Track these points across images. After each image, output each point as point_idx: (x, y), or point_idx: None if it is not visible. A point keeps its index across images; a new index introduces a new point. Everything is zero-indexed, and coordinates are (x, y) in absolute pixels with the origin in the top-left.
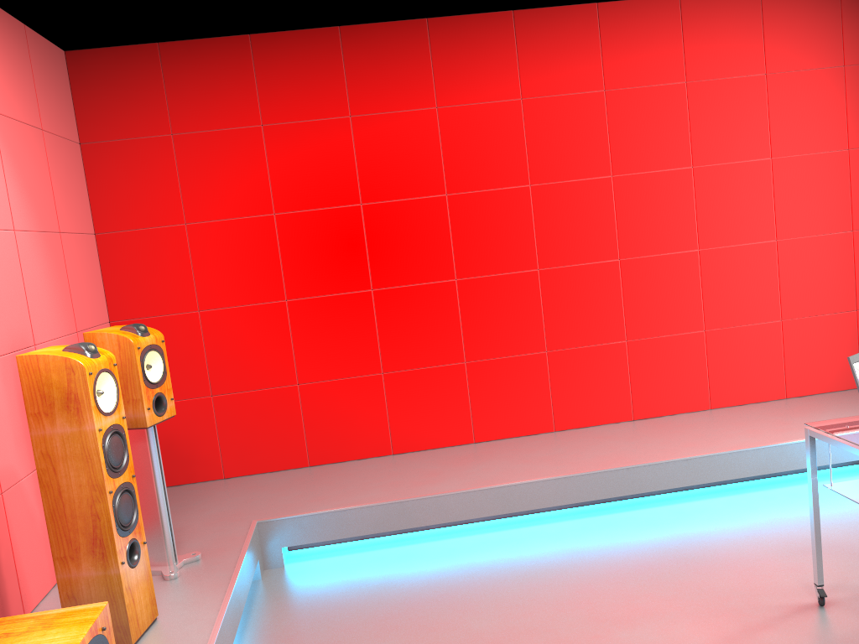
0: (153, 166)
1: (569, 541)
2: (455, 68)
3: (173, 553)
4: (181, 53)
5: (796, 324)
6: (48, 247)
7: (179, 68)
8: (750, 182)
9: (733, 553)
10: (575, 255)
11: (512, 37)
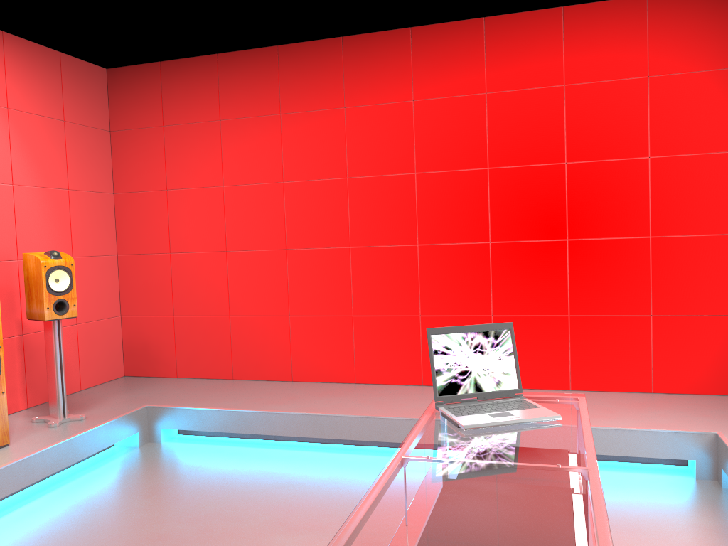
0: (151, 148)
1: (348, 469)
2: (360, 76)
3: (62, 411)
4: (173, 68)
5: (668, 321)
6: (50, 198)
7: (171, 79)
8: (625, 179)
9: None
10: (450, 235)
11: (408, 49)
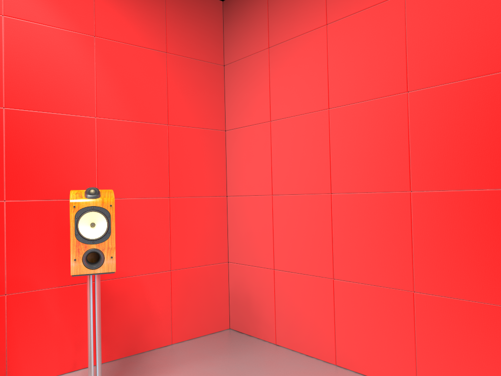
0: (257, 76)
1: None
2: None
3: None
4: None
5: None
6: (144, 133)
7: None
8: None
9: None
10: None
11: None
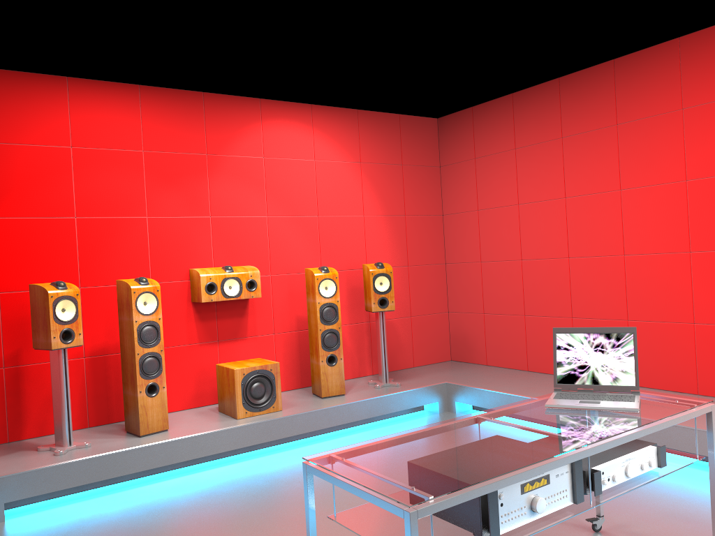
0: (466, 177)
1: None
2: (631, 92)
3: (384, 378)
4: (481, 110)
5: None
6: (391, 223)
7: (480, 119)
8: None
9: (641, 498)
10: None
11: (676, 59)
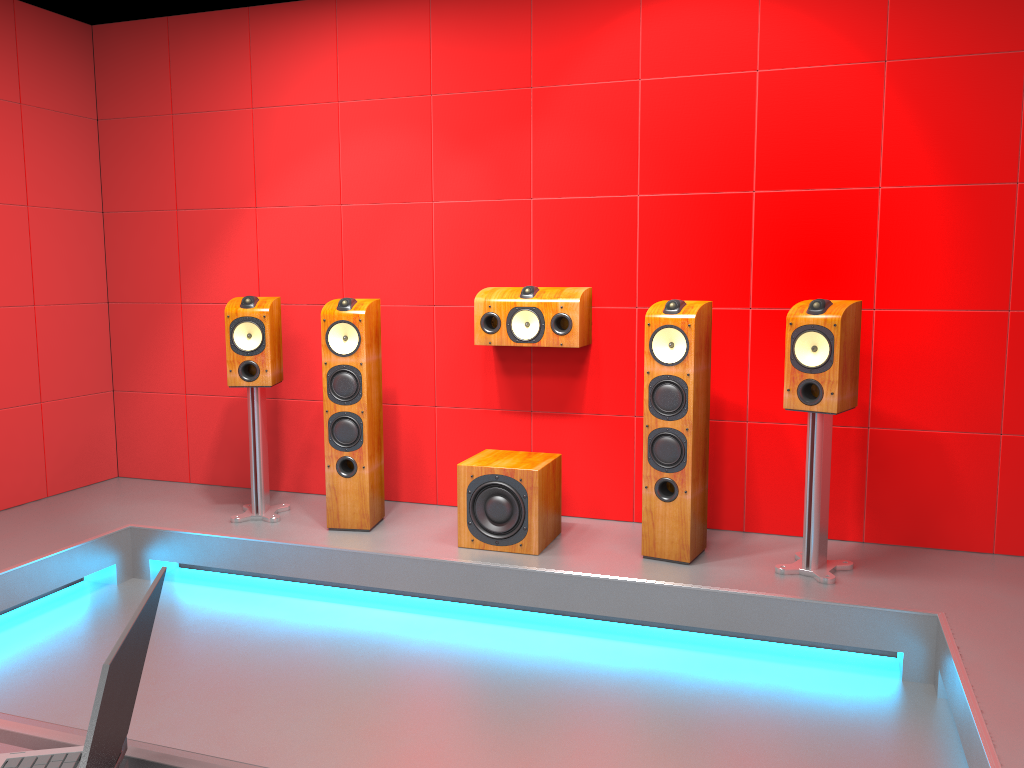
0: None
1: None
2: None
3: (804, 556)
4: None
5: None
6: (966, 203)
7: None
8: None
9: None
10: None
11: None
